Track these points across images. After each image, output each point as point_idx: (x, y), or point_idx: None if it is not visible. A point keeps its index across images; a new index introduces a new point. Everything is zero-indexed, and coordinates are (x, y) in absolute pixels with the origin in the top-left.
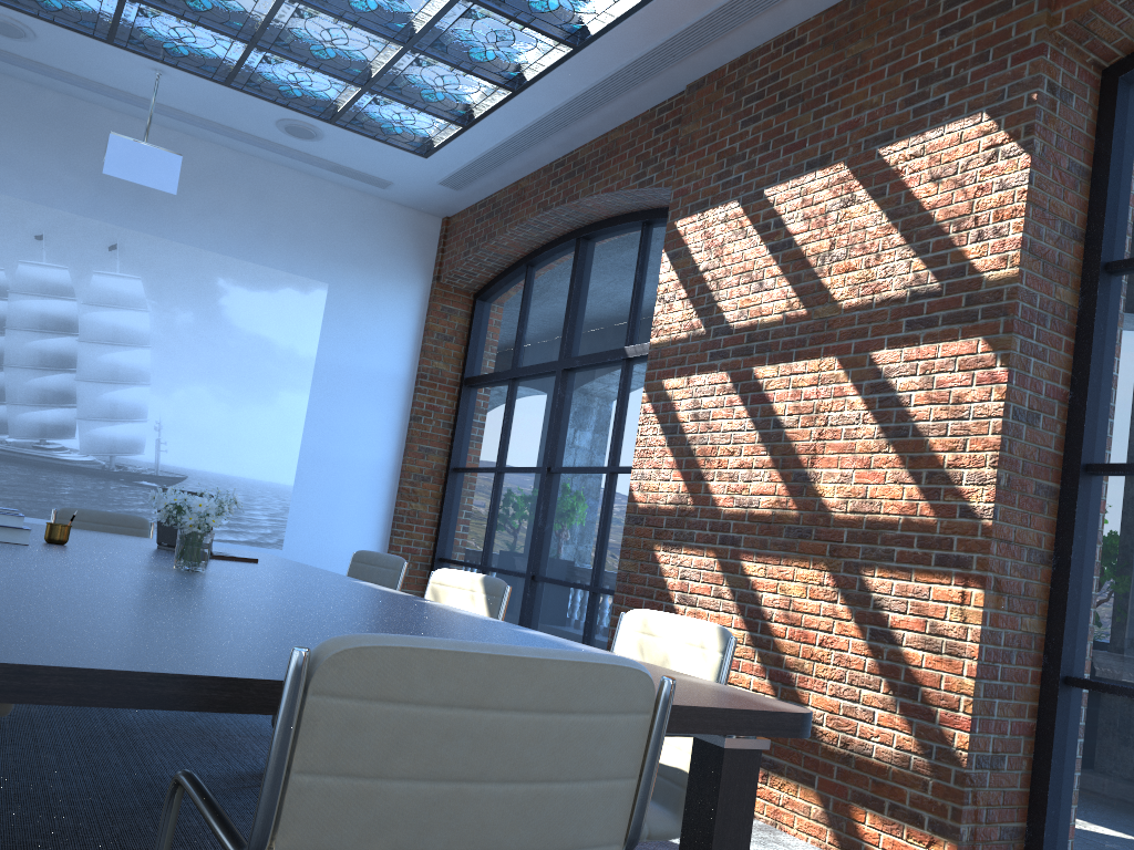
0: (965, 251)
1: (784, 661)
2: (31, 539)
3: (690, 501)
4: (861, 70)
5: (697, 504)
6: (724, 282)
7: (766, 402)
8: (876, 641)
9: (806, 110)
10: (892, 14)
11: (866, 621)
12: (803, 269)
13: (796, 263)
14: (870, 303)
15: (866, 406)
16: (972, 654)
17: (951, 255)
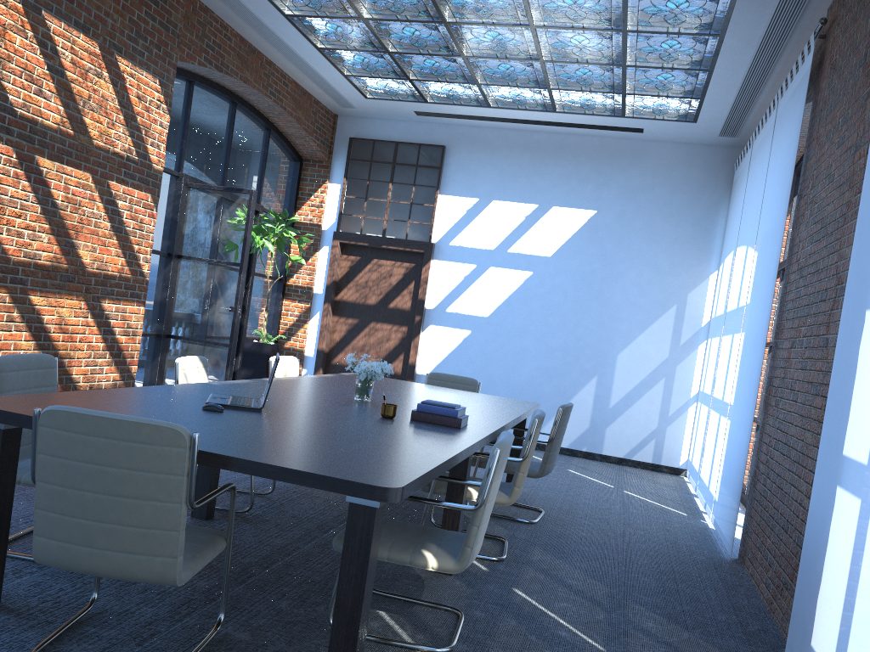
0: (148, 148)
1: (59, 354)
2: (395, 422)
3: None
4: None
5: None
6: (8, 66)
7: (47, 186)
8: (106, 334)
9: None
10: None
11: (102, 325)
12: (72, 101)
13: (67, 93)
14: (109, 151)
15: (105, 211)
16: (140, 334)
17: (143, 146)
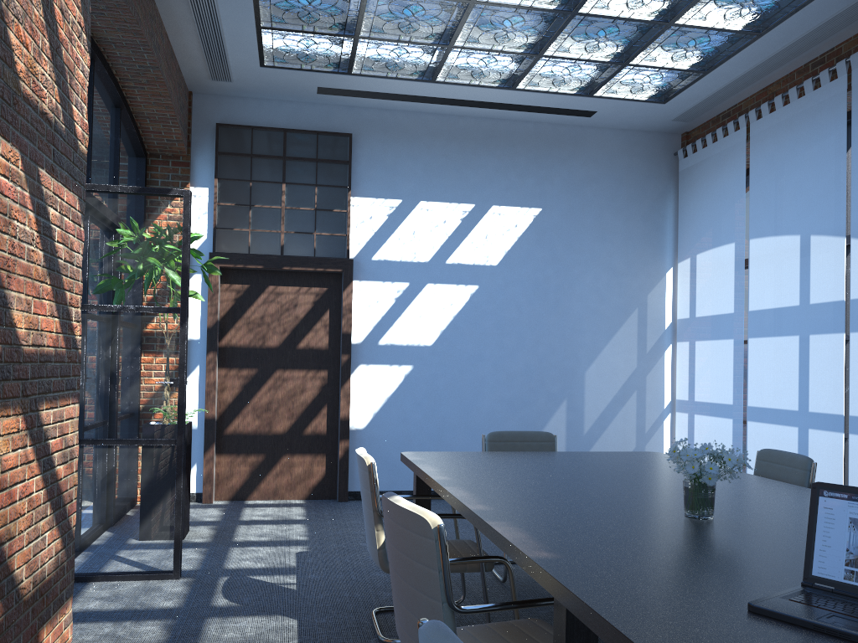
0: (73, 110)
1: None
2: None
3: None
4: None
5: None
6: None
7: None
8: (46, 471)
9: None
10: None
11: (42, 455)
12: None
13: None
14: (37, 107)
15: (37, 228)
16: (77, 453)
17: (69, 105)
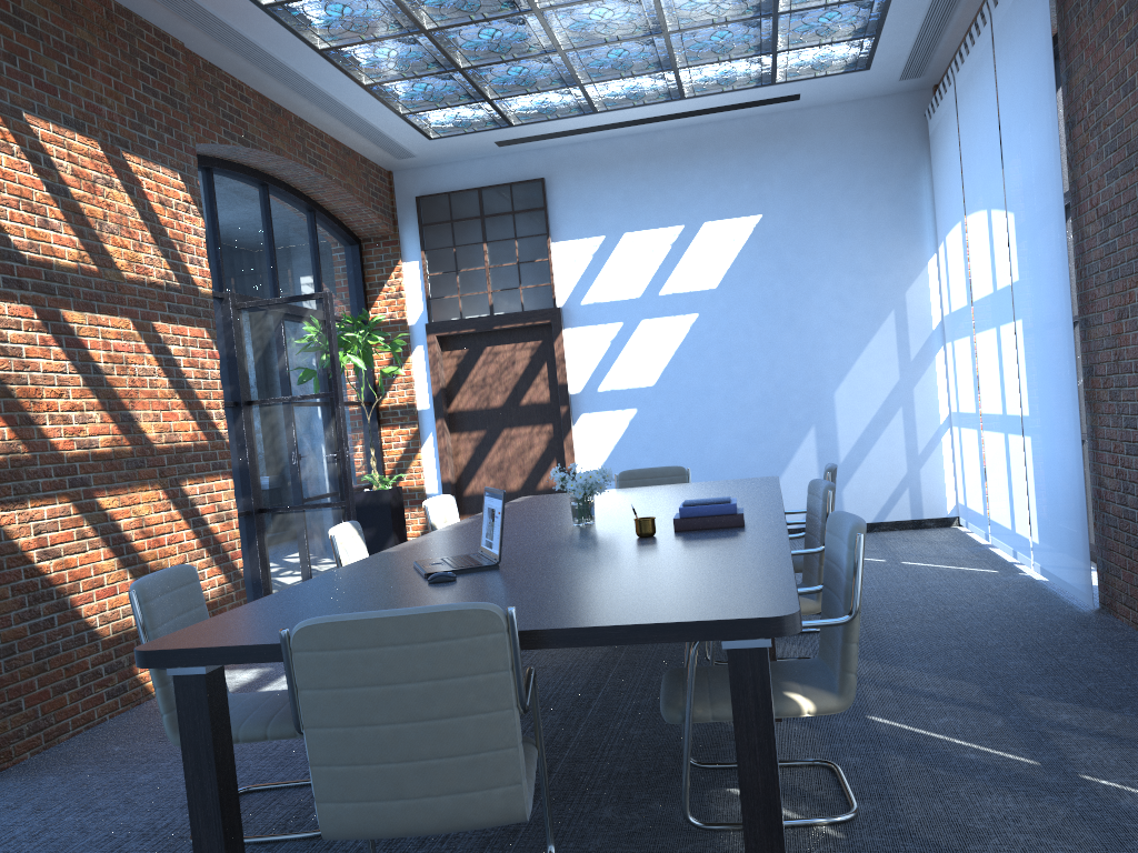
0: (188, 267)
1: (149, 567)
2: (662, 538)
3: (25, 449)
4: (92, 61)
5: (34, 451)
6: None
7: (83, 347)
8: (197, 526)
9: (50, 56)
10: (106, 32)
11: (190, 516)
12: (86, 226)
13: (78, 217)
14: (144, 282)
15: (158, 363)
16: (236, 515)
17: (182, 266)
